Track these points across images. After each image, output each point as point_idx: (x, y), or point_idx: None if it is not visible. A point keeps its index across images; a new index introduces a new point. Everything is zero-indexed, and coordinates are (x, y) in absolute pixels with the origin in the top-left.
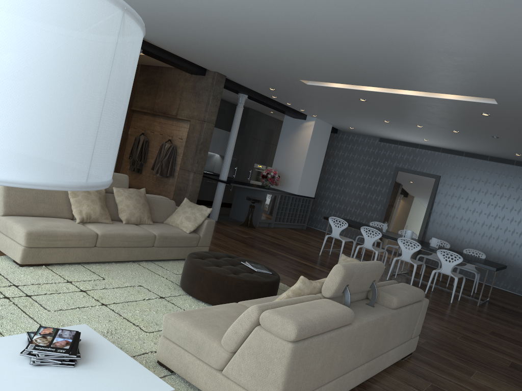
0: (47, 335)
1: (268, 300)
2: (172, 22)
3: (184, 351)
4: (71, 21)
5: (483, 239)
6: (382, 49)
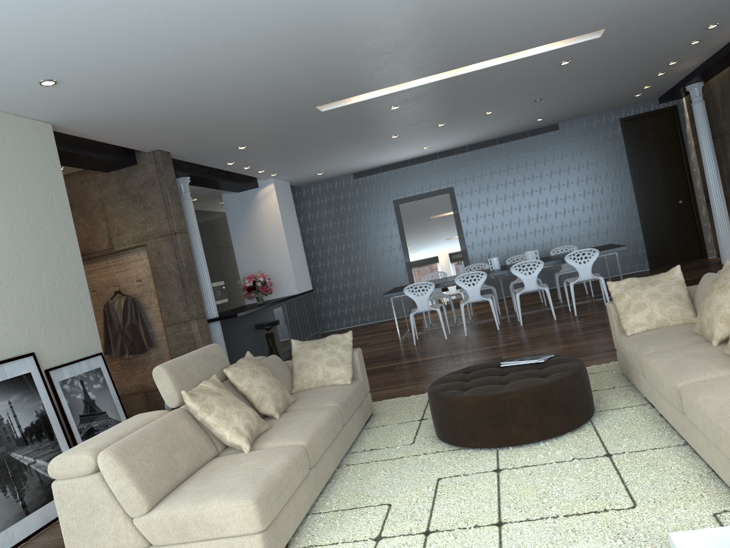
0: None
1: (680, 365)
2: (162, 58)
3: None
4: None
5: (537, 236)
6: None
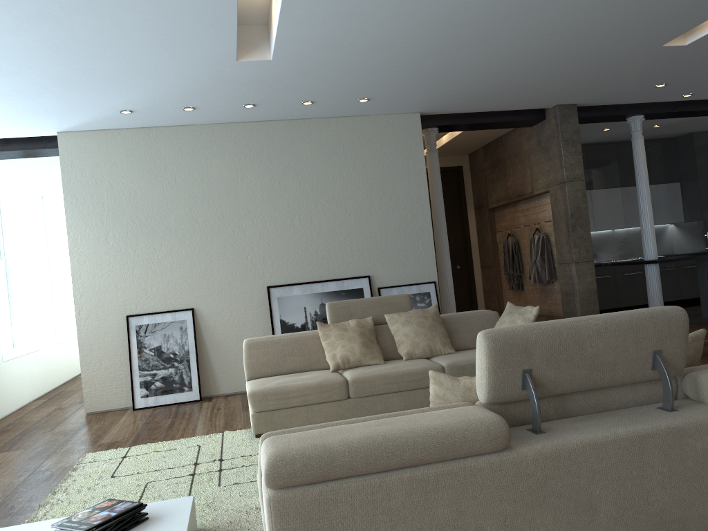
0: (98, 509)
1: None
2: (401, 73)
3: None
4: None
5: None
6: None
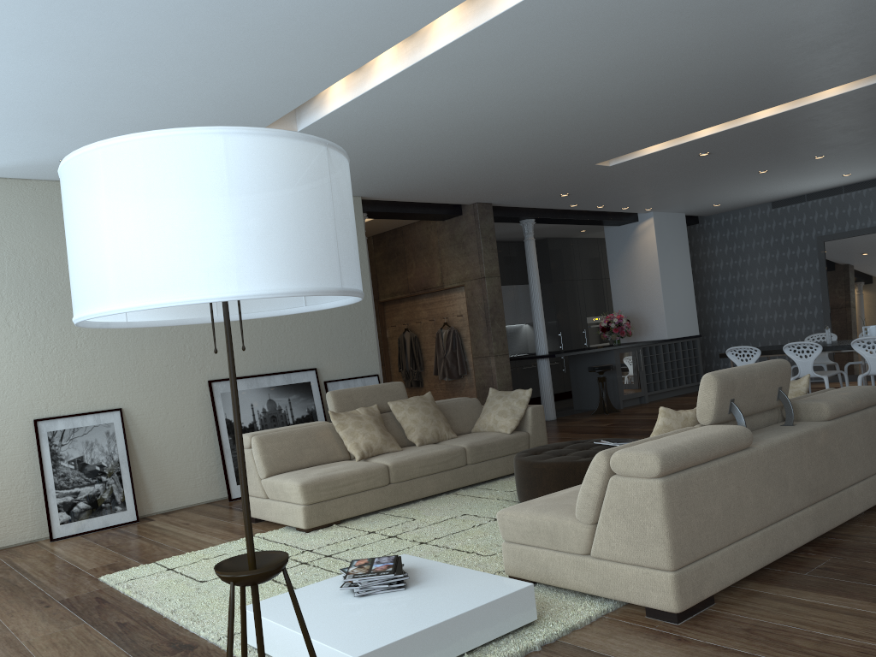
0: (363, 565)
1: None
2: (390, 159)
3: (536, 548)
4: (294, 167)
5: None
6: (682, 72)
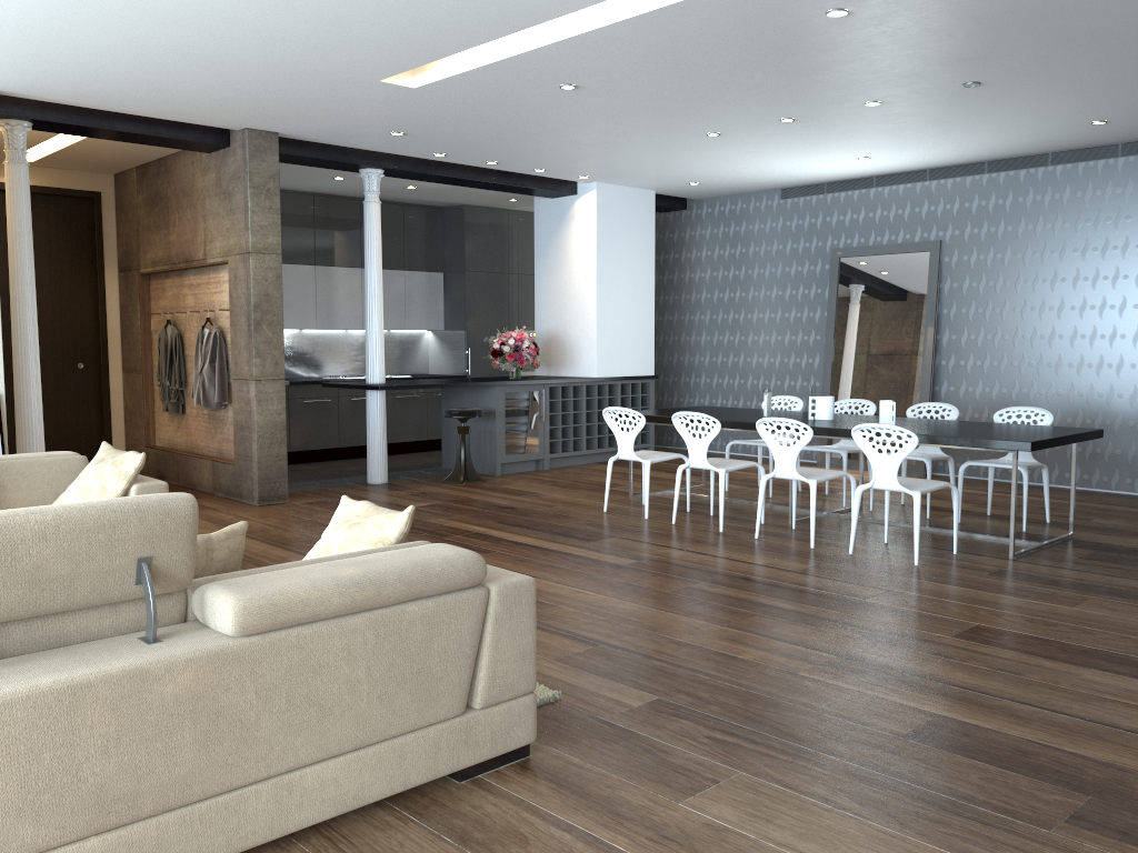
0: None
1: None
2: None
3: None
4: None
5: (1084, 374)
6: None
